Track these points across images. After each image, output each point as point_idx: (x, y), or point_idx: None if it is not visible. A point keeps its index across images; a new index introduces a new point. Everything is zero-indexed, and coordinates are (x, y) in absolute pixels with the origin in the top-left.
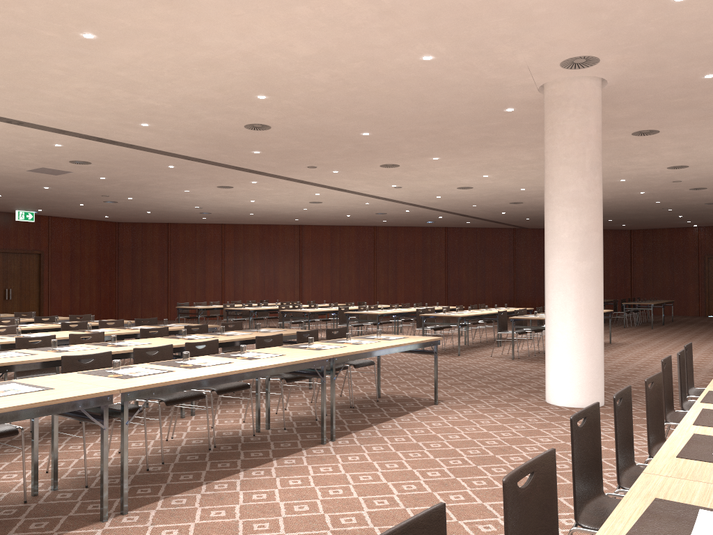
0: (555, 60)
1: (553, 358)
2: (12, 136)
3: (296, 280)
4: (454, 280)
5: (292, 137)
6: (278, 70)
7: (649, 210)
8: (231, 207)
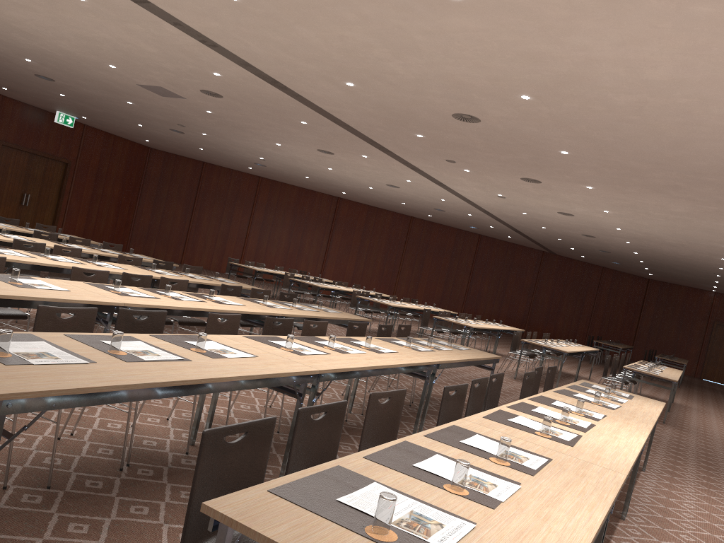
0: None
1: None
2: (180, 54)
3: (321, 253)
4: (475, 289)
5: (482, 135)
6: (592, 82)
7: (699, 271)
8: (297, 167)
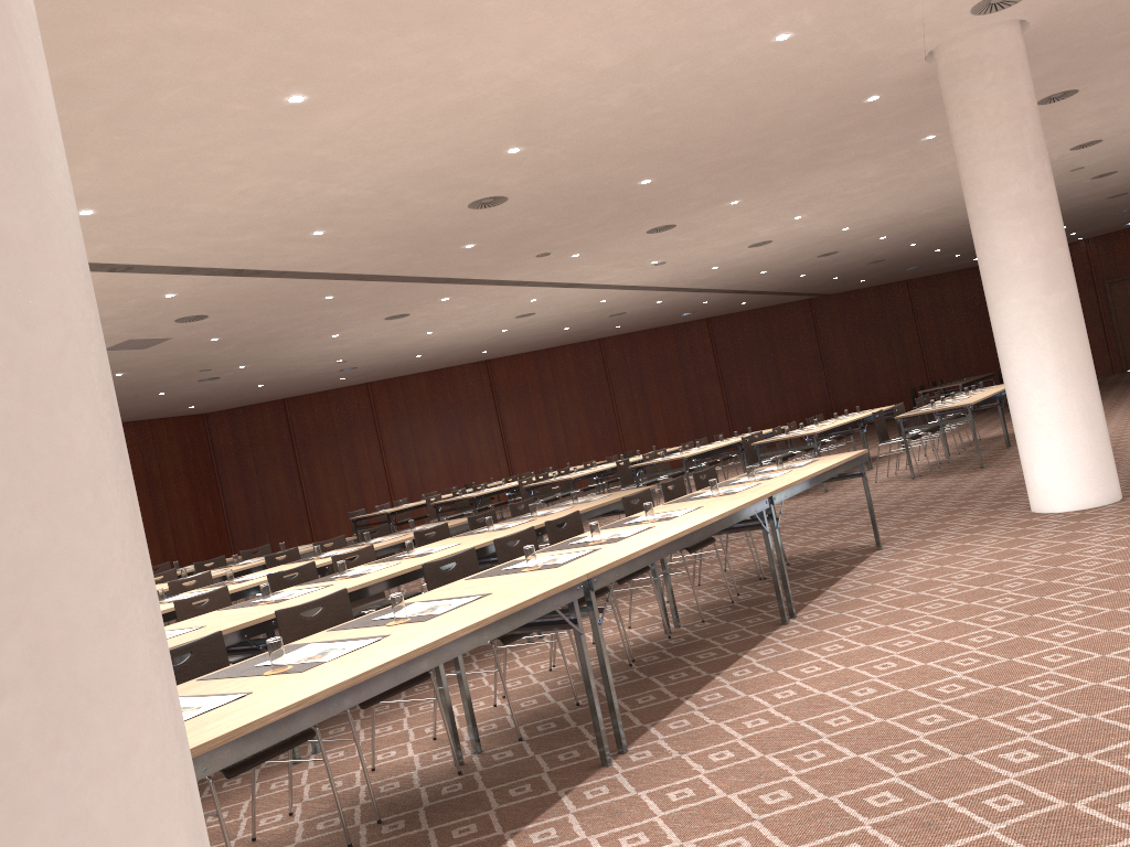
0: (966, 5)
1: (1035, 445)
2: (106, 294)
3: (498, 446)
4: (736, 396)
5: (532, 210)
6: (555, 101)
7: None
8: (392, 350)
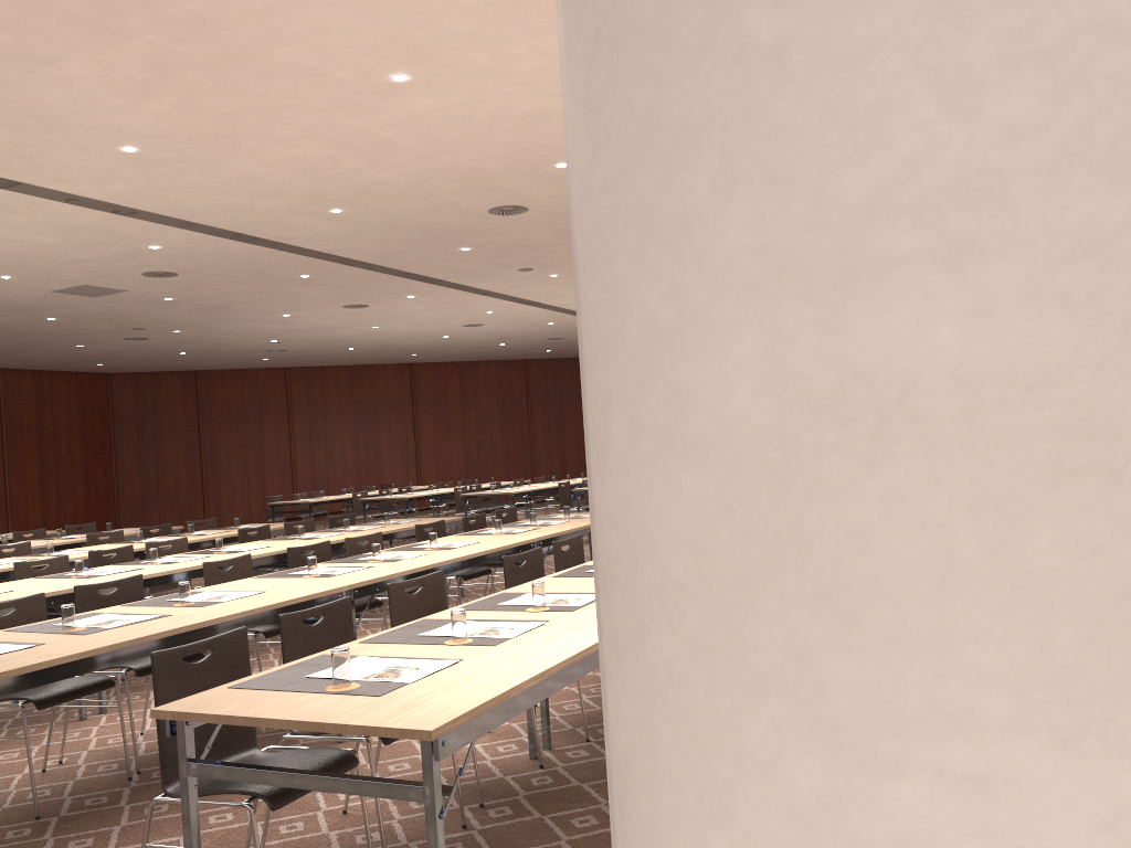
0: None
1: None
2: (93, 235)
3: (410, 451)
4: None
5: (543, 225)
6: None
7: None
8: (330, 338)
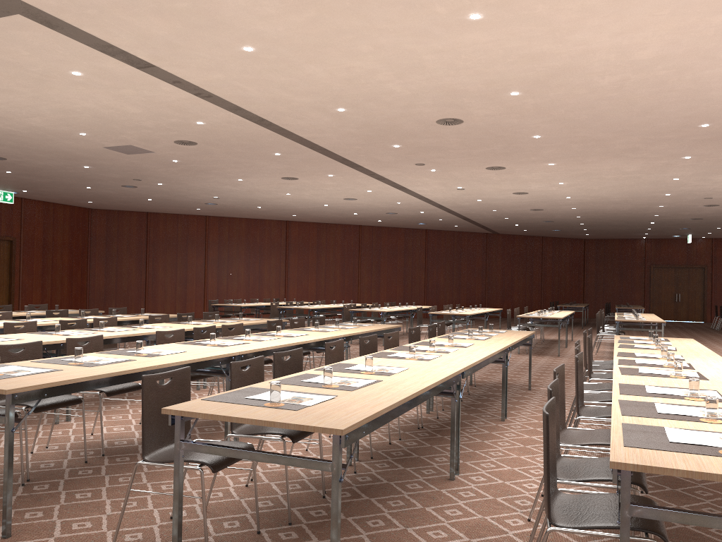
0: None
1: None
2: (167, 110)
3: (281, 278)
4: (432, 282)
5: (461, 134)
6: (582, 70)
7: (635, 222)
8: (252, 199)
